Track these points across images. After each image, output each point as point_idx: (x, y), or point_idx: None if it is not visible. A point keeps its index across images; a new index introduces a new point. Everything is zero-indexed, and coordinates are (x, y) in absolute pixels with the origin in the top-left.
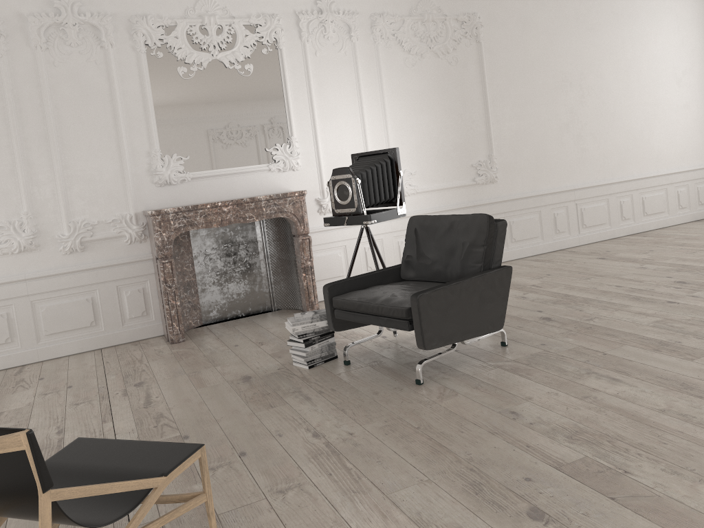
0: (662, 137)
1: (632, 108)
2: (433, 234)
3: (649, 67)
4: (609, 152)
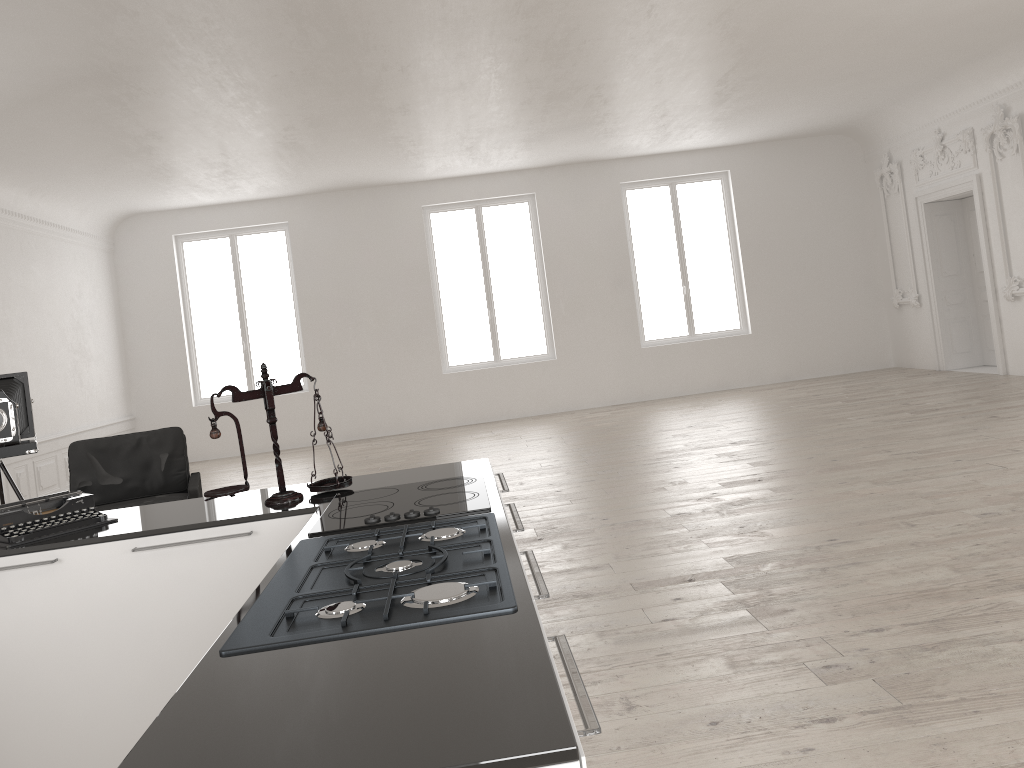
0: (88, 388)
1: (66, 355)
2: (115, 454)
3: (75, 312)
4: (54, 403)
